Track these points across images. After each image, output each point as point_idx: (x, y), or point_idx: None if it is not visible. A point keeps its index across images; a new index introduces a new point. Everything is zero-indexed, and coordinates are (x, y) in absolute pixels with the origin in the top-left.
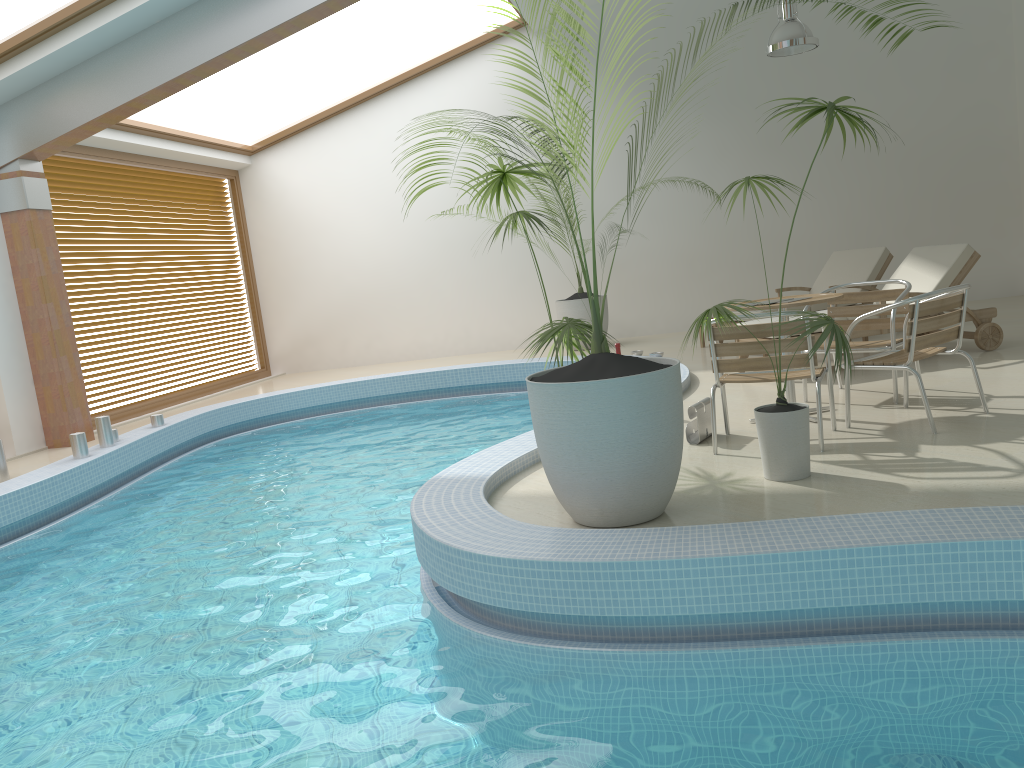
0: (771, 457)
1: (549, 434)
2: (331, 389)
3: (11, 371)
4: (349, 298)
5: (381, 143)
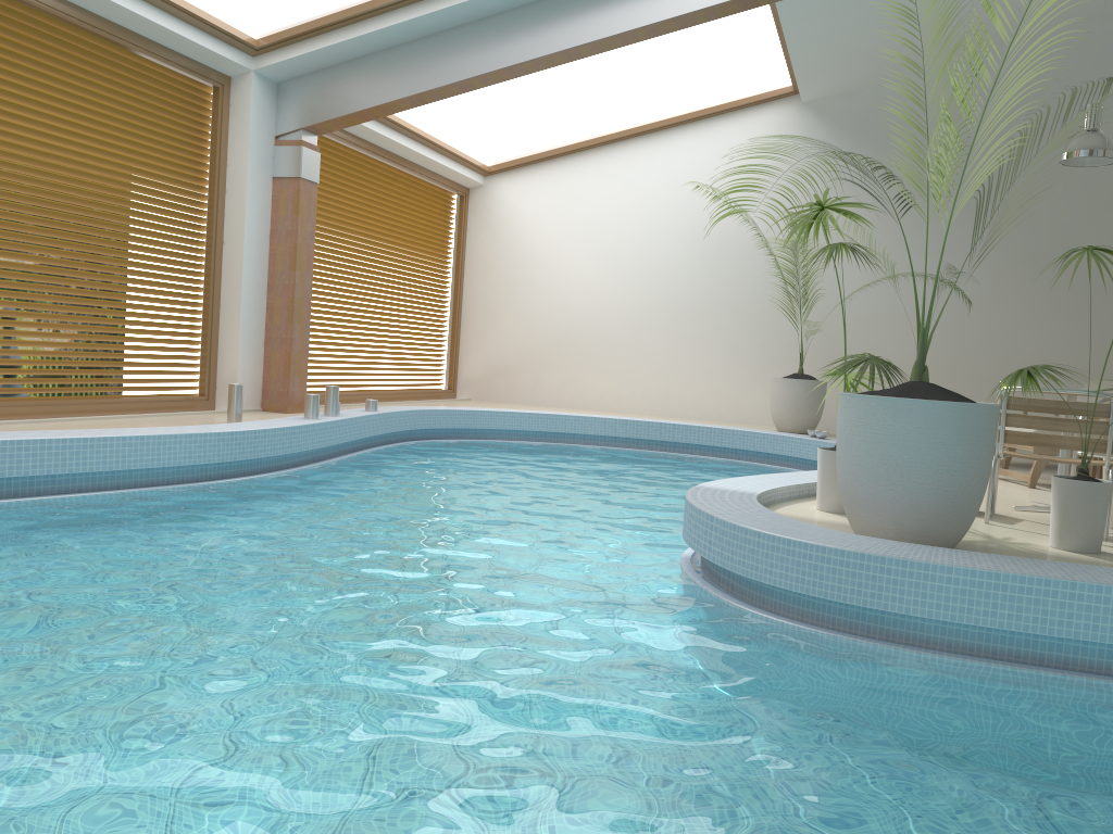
0: (1064, 525)
1: (860, 446)
2: (531, 417)
3: (249, 328)
4: (552, 336)
5: (619, 187)
